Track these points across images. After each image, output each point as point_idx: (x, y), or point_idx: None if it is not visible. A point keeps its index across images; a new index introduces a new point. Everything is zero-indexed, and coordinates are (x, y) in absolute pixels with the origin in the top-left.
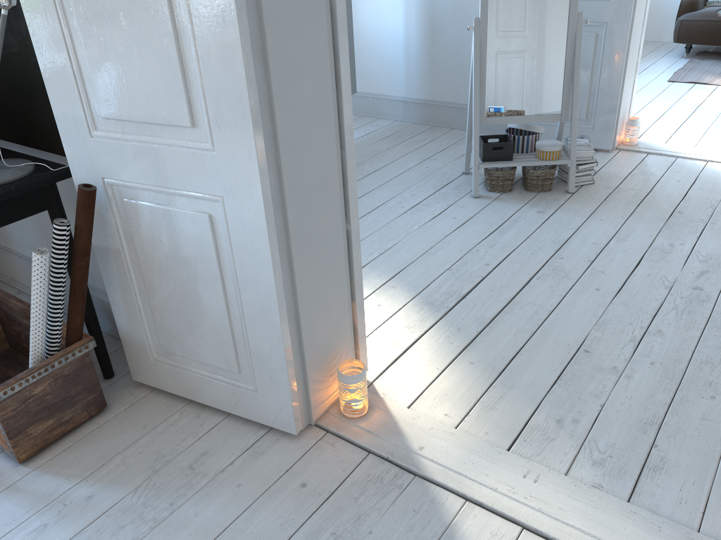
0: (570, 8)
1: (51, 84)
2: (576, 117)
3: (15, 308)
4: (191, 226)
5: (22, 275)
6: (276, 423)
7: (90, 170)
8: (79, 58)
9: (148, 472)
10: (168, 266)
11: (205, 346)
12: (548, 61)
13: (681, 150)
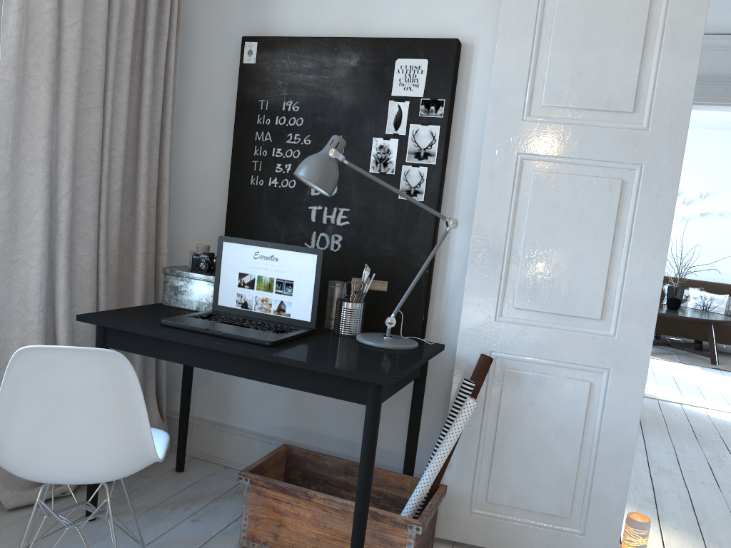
0: None
1: (472, 281)
2: None
3: (332, 464)
4: (569, 390)
5: (234, 450)
6: None
7: (480, 345)
8: (510, 266)
9: None
10: (530, 423)
11: (541, 495)
12: None
13: (656, 395)
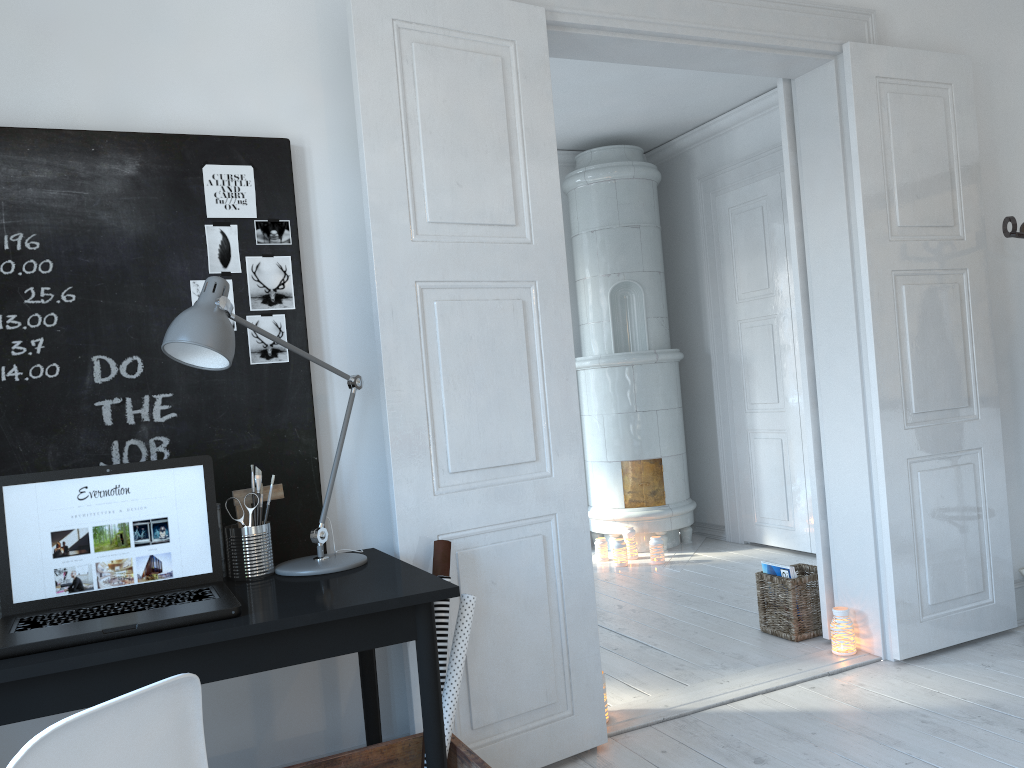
0: None
1: (399, 451)
2: None
3: None
4: (526, 552)
5: None
6: (590, 741)
7: (425, 531)
8: (435, 422)
9: None
10: (497, 607)
11: (526, 689)
12: None
13: None
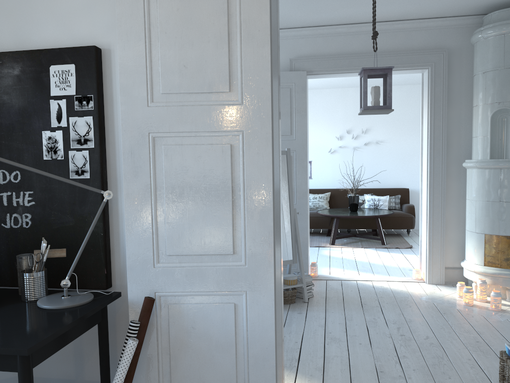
0: (290, 206)
1: (131, 238)
2: (302, 260)
3: None
4: (220, 312)
5: None
6: None
7: (146, 288)
8: (159, 222)
9: None
10: (195, 343)
11: None
12: (283, 232)
13: (341, 277)
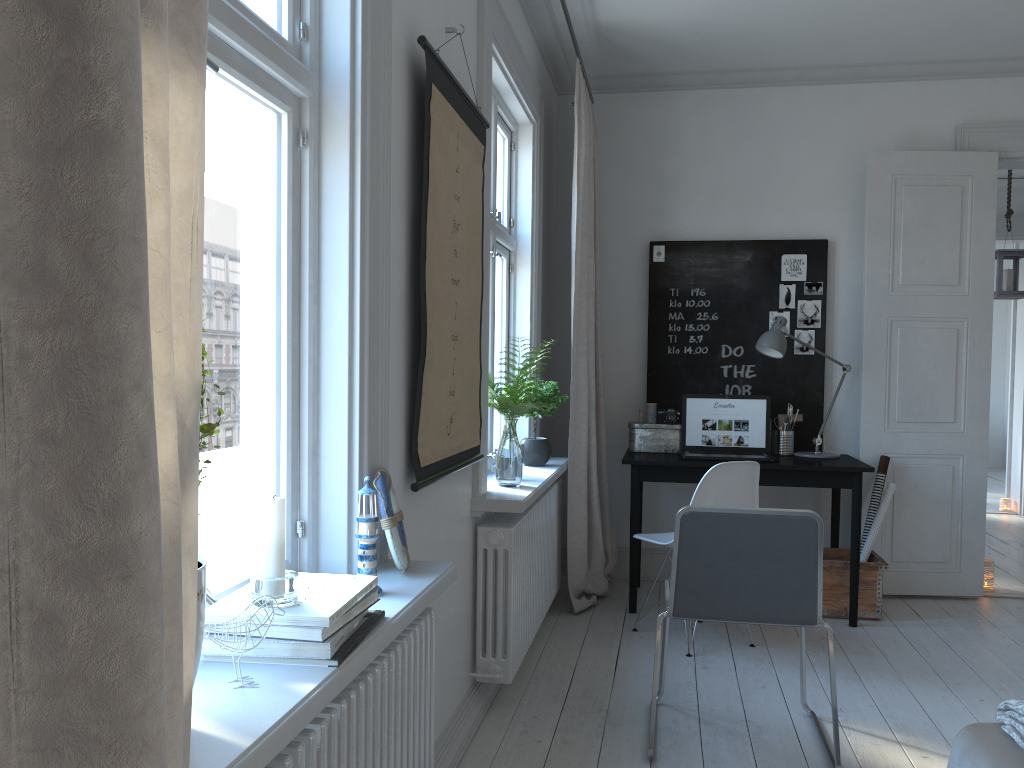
0: None
1: (866, 406)
2: None
3: None
4: (939, 473)
5: (666, 567)
6: (969, 591)
7: (876, 450)
8: (890, 393)
9: (945, 614)
10: (916, 500)
11: (929, 549)
12: None
13: None
